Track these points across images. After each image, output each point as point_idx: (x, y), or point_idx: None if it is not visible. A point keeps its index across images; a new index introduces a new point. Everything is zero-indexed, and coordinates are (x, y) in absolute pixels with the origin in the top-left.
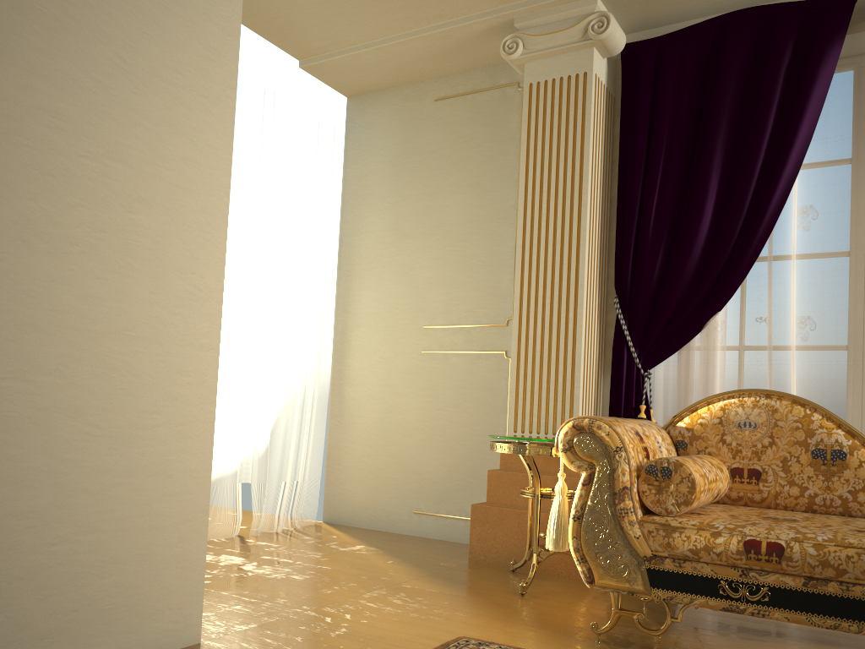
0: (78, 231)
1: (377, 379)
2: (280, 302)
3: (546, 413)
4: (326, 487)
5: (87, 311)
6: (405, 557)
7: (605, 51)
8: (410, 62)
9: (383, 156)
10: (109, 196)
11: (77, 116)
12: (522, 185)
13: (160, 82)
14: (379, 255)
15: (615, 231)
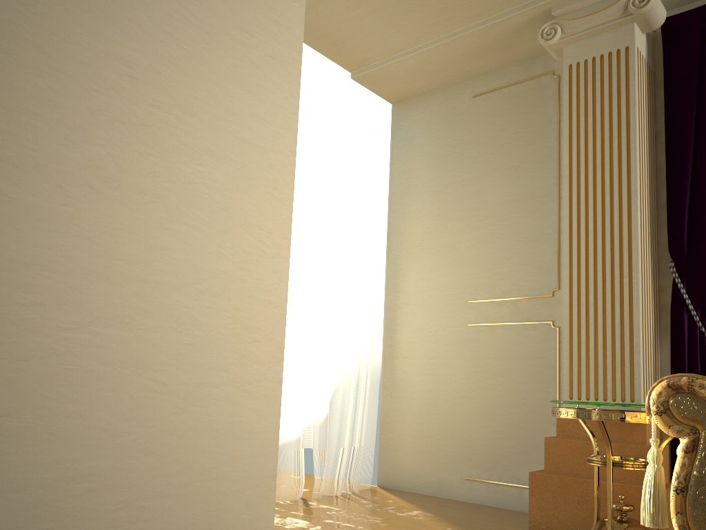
0: (146, 179)
1: (425, 351)
2: (336, 283)
3: (604, 379)
4: (380, 453)
5: (154, 262)
6: (463, 524)
7: (645, 25)
8: (449, 64)
9: (426, 151)
10: (178, 147)
11: (147, 66)
12: (566, 159)
13: (229, 40)
14: (424, 238)
15: (663, 199)
